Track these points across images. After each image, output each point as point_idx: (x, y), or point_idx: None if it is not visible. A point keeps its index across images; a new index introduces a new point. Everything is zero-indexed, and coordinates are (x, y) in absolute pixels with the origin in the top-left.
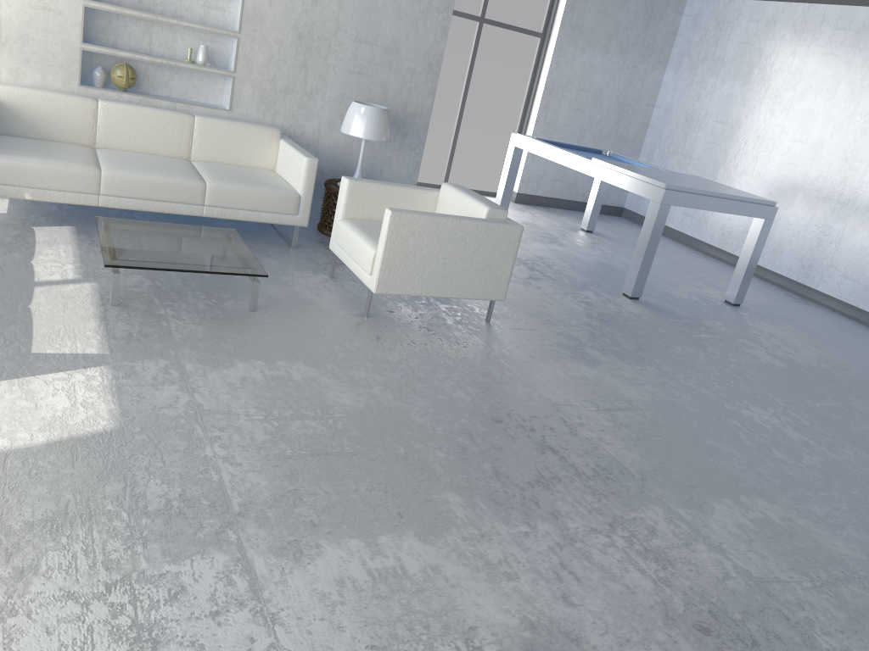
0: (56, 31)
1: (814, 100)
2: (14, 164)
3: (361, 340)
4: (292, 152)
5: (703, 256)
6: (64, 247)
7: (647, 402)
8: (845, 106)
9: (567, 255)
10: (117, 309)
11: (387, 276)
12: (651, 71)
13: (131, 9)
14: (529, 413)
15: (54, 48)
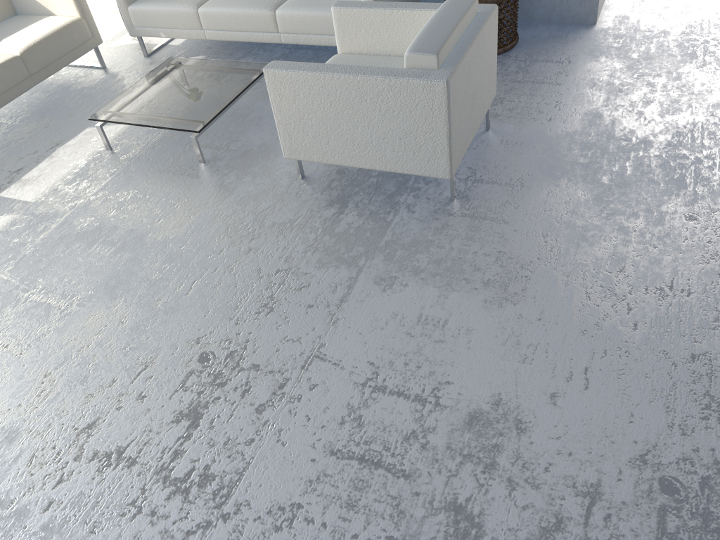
0: None
1: None
2: (145, 11)
3: (244, 212)
4: None
5: None
6: None
7: (475, 395)
8: None
9: None
10: (104, 155)
11: (289, 141)
12: None
13: None
14: (260, 359)
15: None
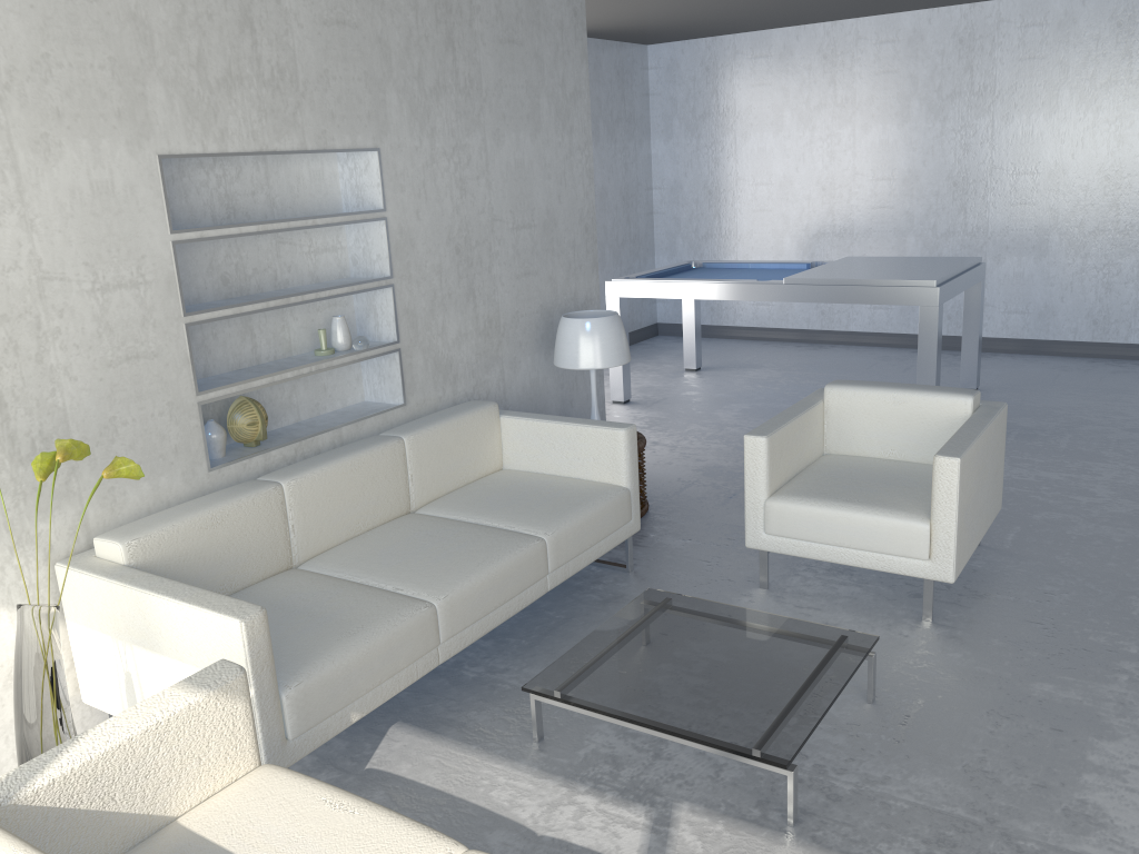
0: (155, 391)
1: (884, 129)
2: (332, 673)
3: (1019, 658)
4: (563, 428)
5: (813, 346)
6: (493, 771)
7: None
8: (929, 126)
9: (768, 411)
10: (816, 827)
11: (959, 550)
12: (639, 147)
13: (253, 302)
14: None
15: (159, 423)
